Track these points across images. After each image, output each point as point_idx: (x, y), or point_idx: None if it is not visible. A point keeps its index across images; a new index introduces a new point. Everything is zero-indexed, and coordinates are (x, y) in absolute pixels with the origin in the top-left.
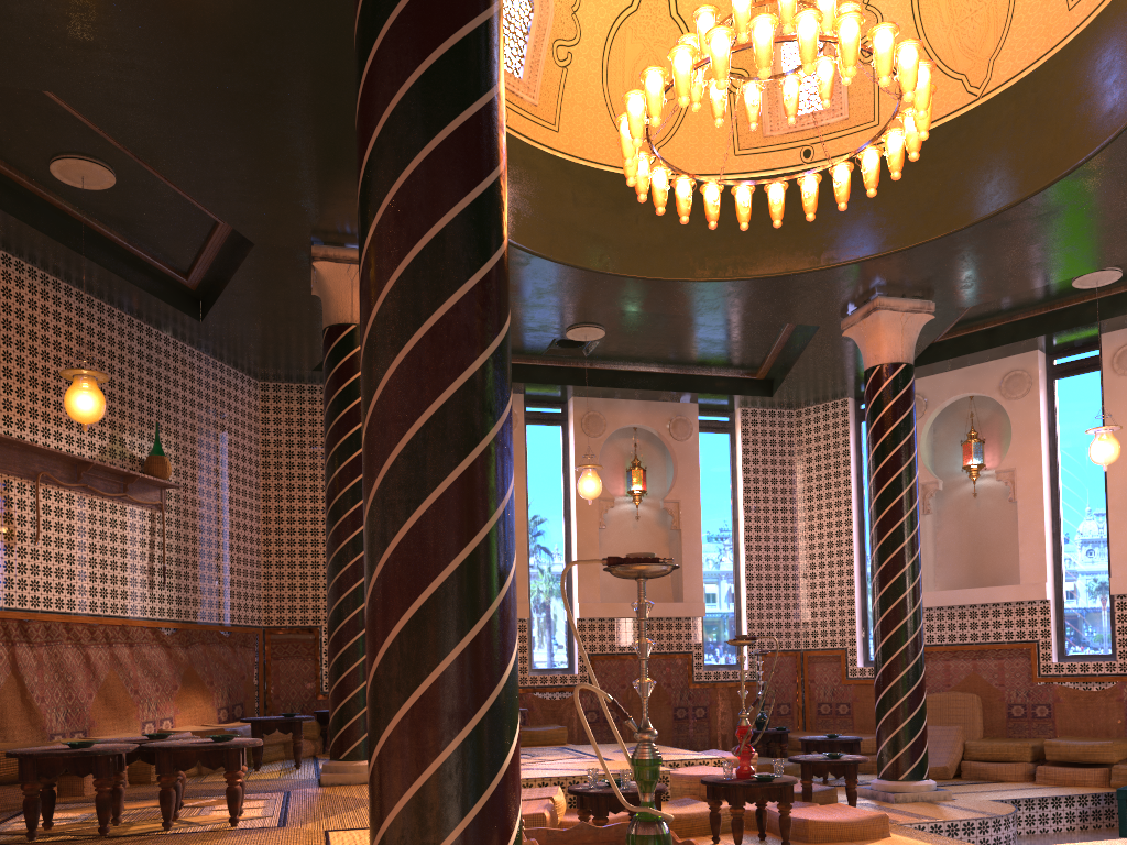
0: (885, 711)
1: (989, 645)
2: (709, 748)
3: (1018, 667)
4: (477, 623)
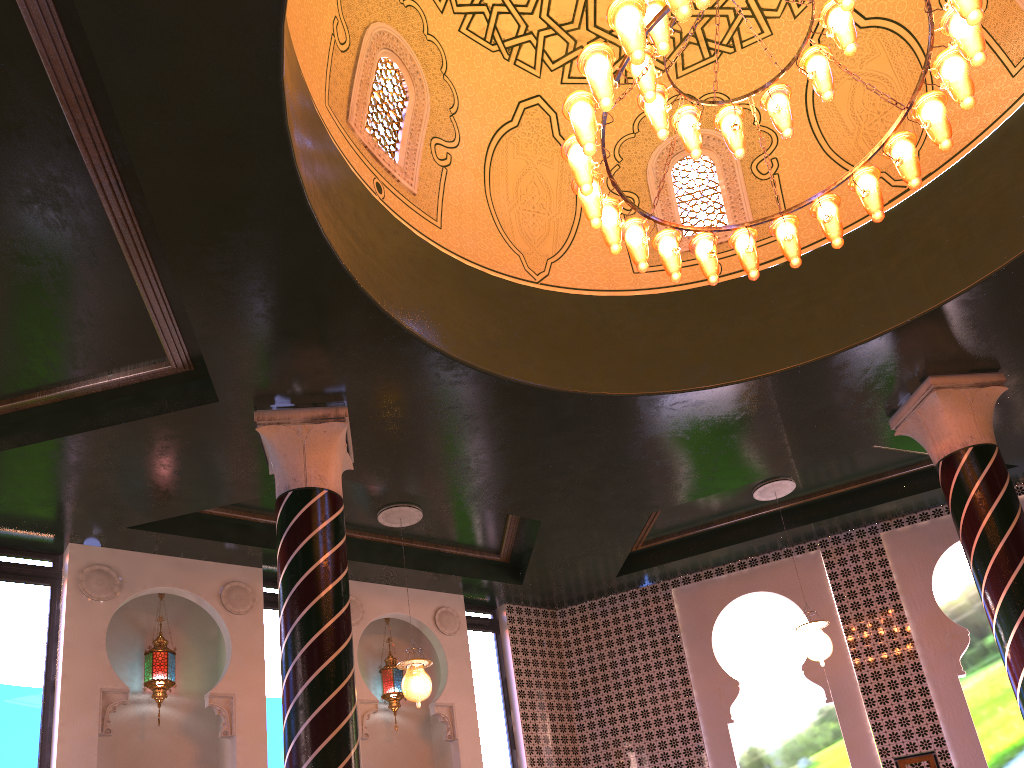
0: None
1: None
2: None
3: None
4: None
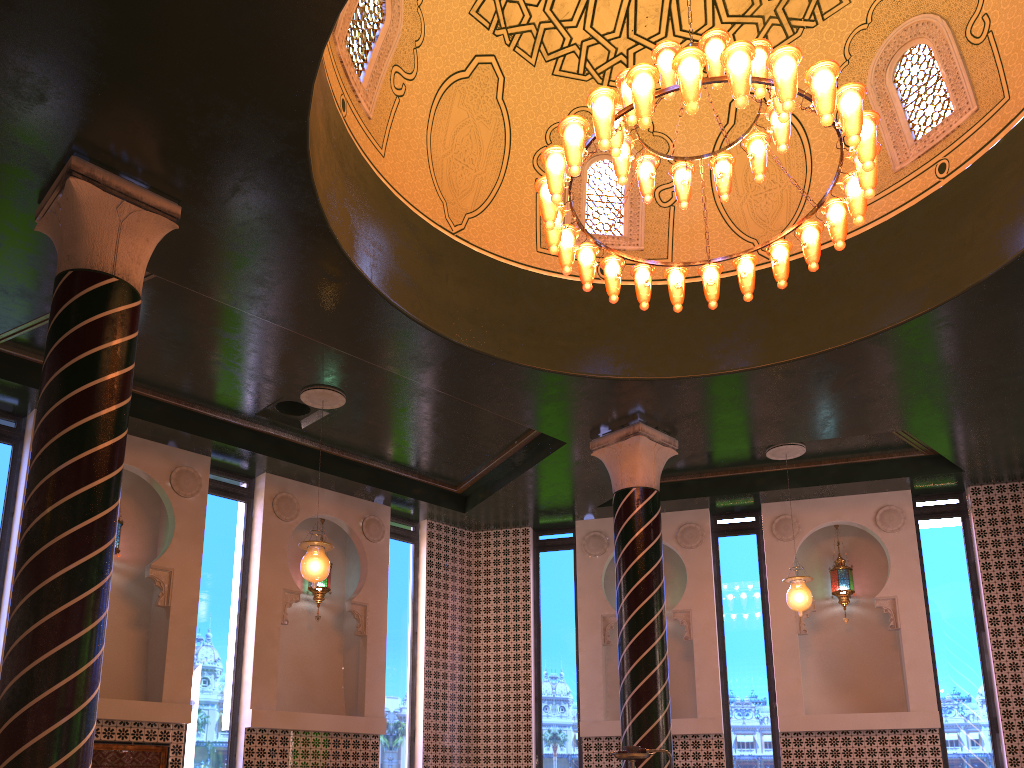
0: None
1: None
2: None
3: None
4: None
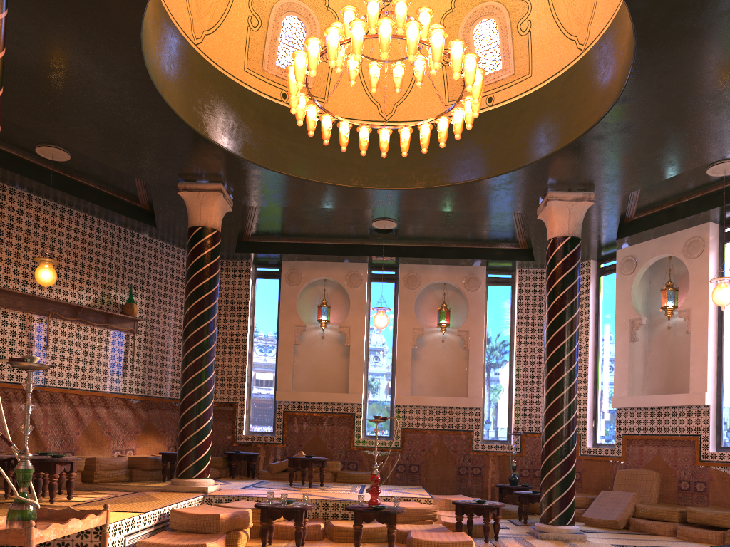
0: (543, 475)
1: (668, 436)
2: (481, 495)
3: (686, 453)
4: None
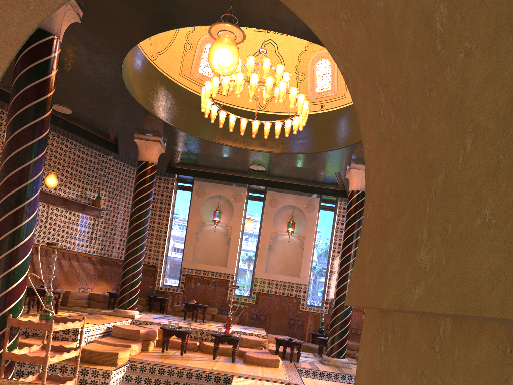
0: (330, 328)
1: None
2: (301, 338)
3: None
4: (4, 253)
